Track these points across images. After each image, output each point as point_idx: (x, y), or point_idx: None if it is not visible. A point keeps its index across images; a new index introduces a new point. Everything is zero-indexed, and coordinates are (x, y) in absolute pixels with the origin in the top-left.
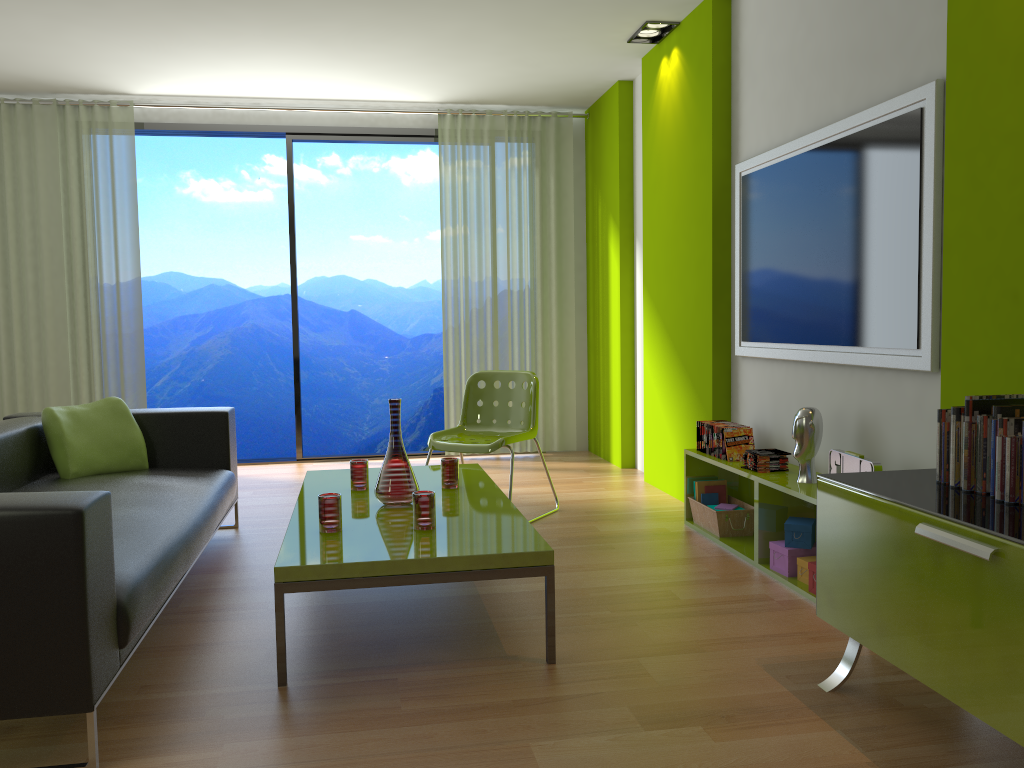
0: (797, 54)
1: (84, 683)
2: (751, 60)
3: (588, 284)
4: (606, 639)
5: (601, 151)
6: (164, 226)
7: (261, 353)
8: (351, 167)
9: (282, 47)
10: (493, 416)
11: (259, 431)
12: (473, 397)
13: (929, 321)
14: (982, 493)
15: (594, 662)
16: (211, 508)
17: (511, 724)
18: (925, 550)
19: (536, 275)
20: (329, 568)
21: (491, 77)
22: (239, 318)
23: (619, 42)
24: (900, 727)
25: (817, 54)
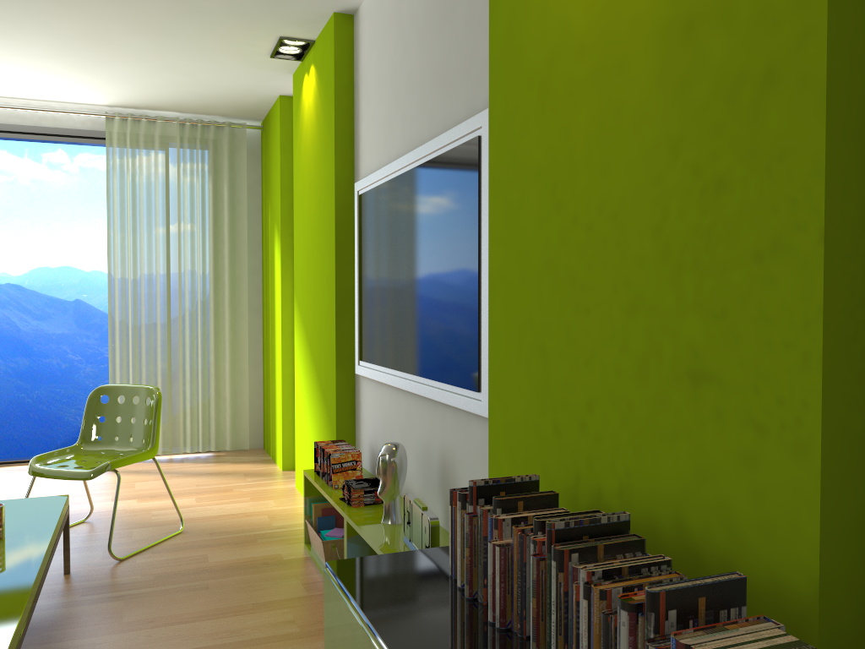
0: (396, 76)
1: None
2: (367, 80)
3: (263, 288)
4: None
5: (270, 162)
6: None
7: None
8: (78, 164)
9: None
10: (116, 433)
11: None
12: (95, 413)
13: (487, 364)
14: (484, 603)
15: None
16: None
17: None
18: None
19: (209, 278)
20: None
21: (148, 83)
22: None
23: (263, 56)
24: None
25: (409, 76)
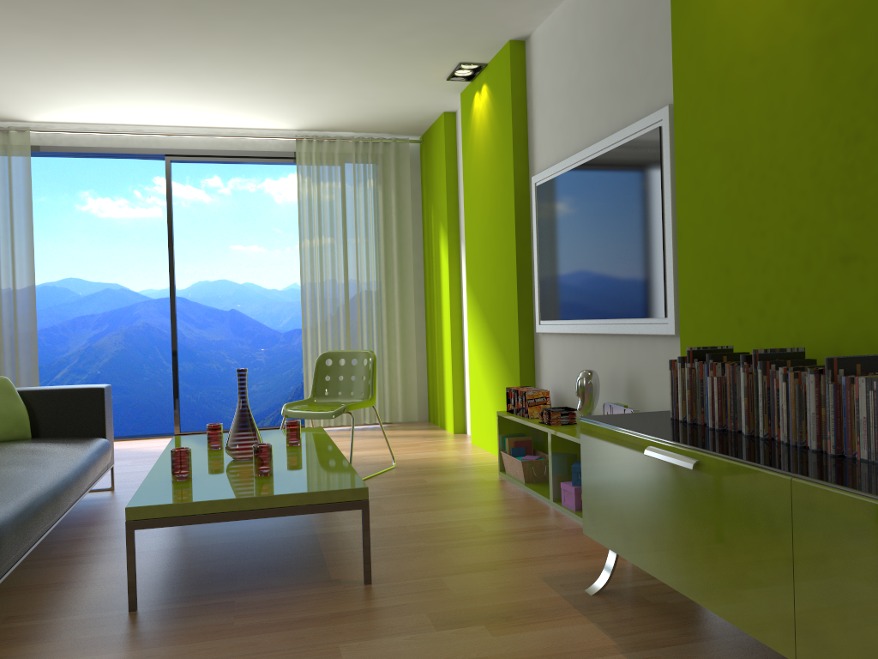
0: (573, 87)
1: None
2: (541, 93)
3: (425, 280)
4: (417, 564)
5: (432, 170)
6: (65, 238)
7: (151, 348)
8: (231, 187)
9: (157, 81)
10: (339, 389)
11: (149, 416)
12: (322, 373)
13: (672, 294)
14: (701, 424)
15: (404, 581)
16: (82, 467)
17: (326, 631)
18: (653, 468)
19: (381, 273)
20: (174, 507)
21: (338, 108)
22: (132, 317)
23: (440, 80)
24: (645, 618)
25: (587, 87)
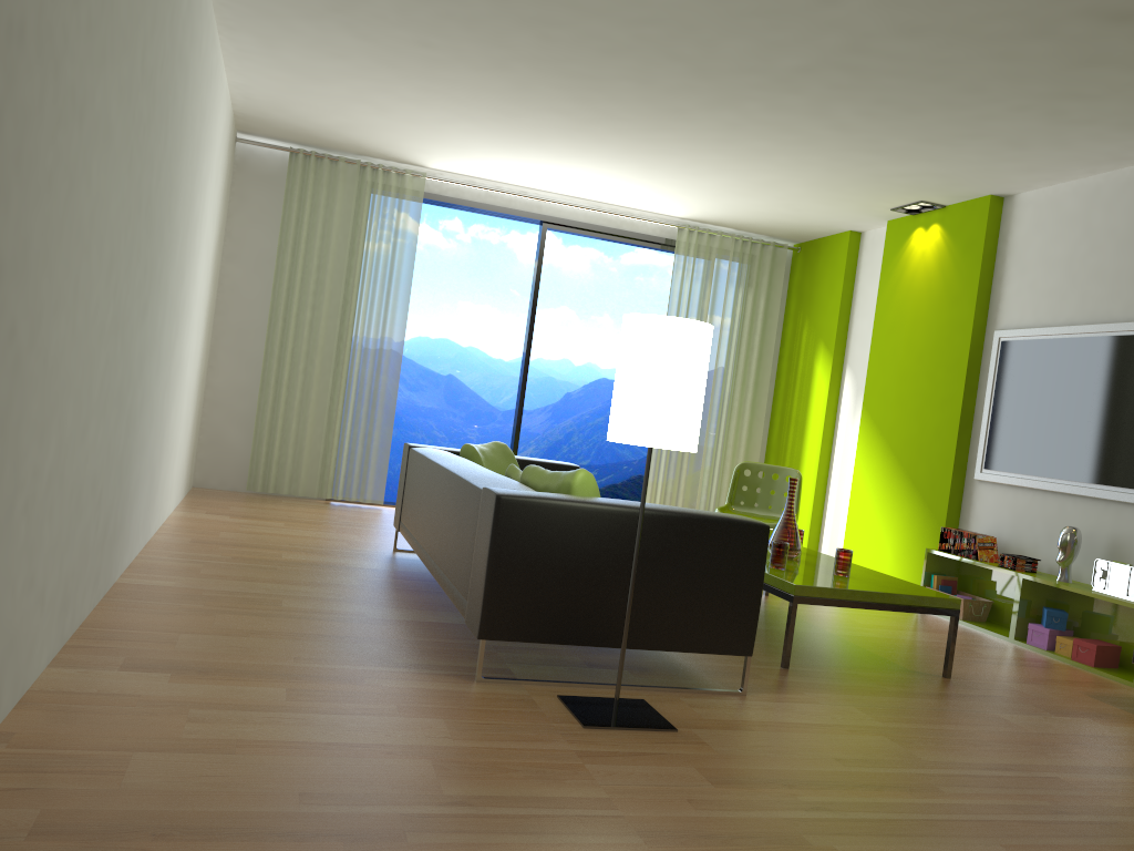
0: (1076, 263)
1: (753, 636)
2: (1021, 254)
3: (776, 395)
4: (964, 670)
5: (815, 284)
6: None
7: None
8: (471, 234)
9: (611, 164)
10: (755, 500)
11: None
12: (739, 482)
13: None
14: None
15: (975, 680)
16: None
17: (969, 704)
18: None
19: (736, 380)
20: (827, 590)
21: (750, 210)
22: None
23: (883, 208)
24: None
25: (1098, 268)
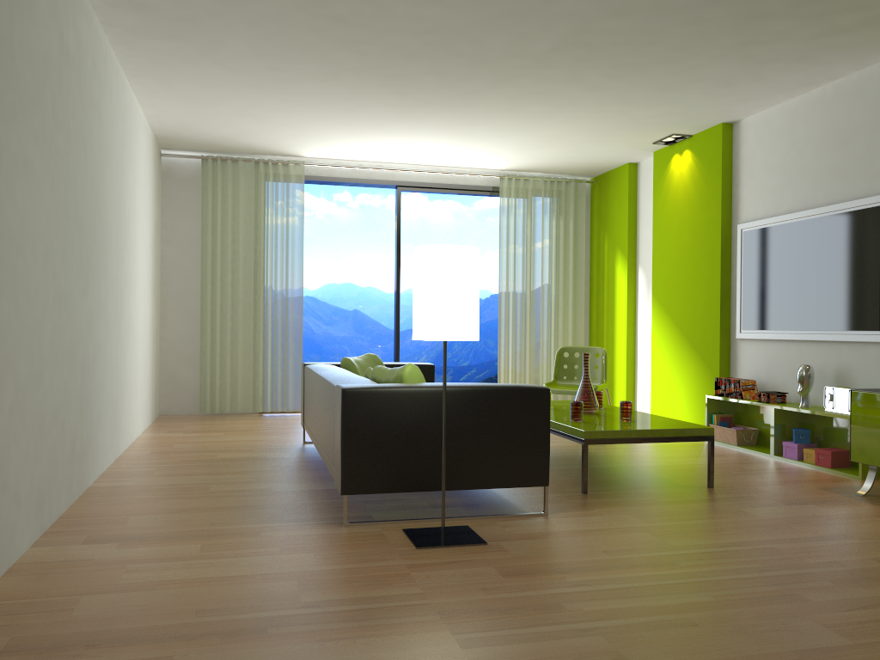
0: (788, 166)
1: (547, 471)
2: (749, 164)
3: (591, 294)
4: (727, 481)
5: (608, 206)
6: None
7: None
8: (358, 202)
9: (437, 136)
10: (574, 375)
11: None
12: (560, 362)
13: None
14: None
15: (732, 487)
16: None
17: (722, 504)
18: None
19: (559, 287)
20: (609, 432)
21: (550, 157)
22: None
23: (647, 143)
24: None
25: (803, 168)
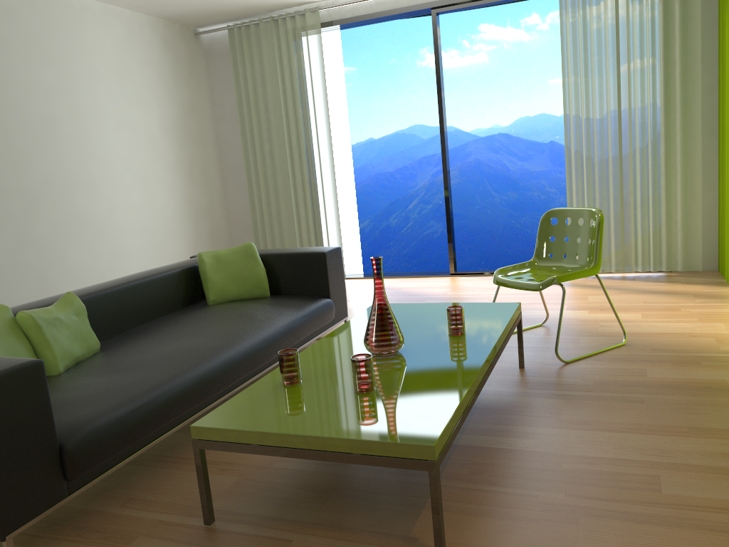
0: None
1: None
2: None
3: (719, 106)
4: (526, 537)
5: None
6: (410, 92)
7: (481, 180)
8: (548, 22)
9: None
10: (563, 251)
11: (481, 238)
12: (546, 233)
13: None
14: None
15: None
16: (267, 339)
17: None
18: None
19: (659, 103)
20: (230, 433)
21: None
22: (464, 155)
23: None
24: None
25: None
